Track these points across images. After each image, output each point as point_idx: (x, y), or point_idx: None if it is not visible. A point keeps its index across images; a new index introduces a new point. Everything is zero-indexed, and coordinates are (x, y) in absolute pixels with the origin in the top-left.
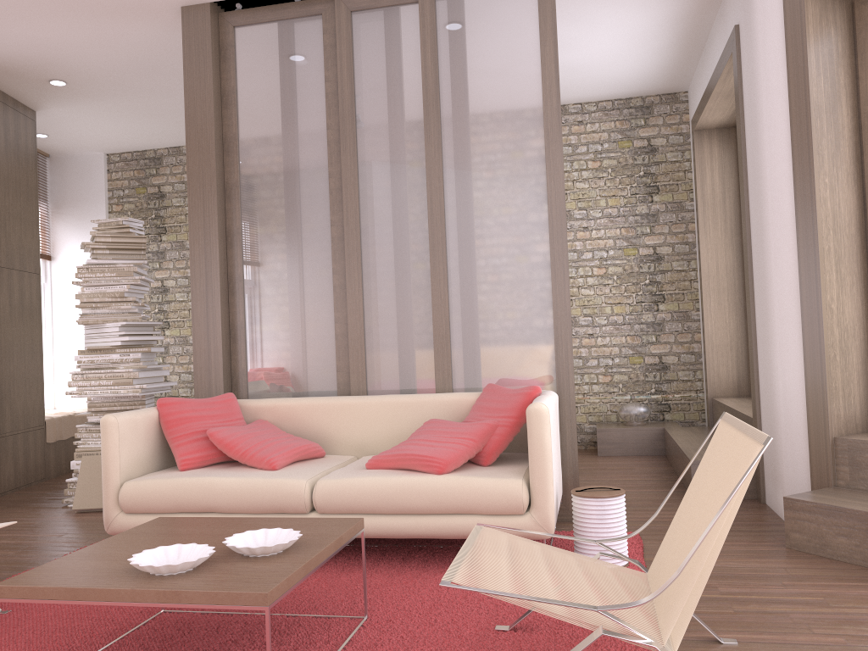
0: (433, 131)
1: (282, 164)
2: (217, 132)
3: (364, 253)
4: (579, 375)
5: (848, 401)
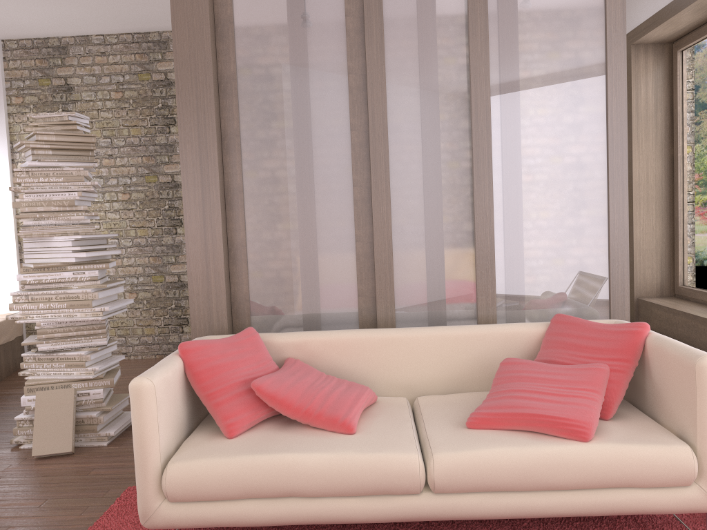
0: (479, 24)
1: (290, 55)
2: (210, 12)
3: (392, 163)
4: None
5: None
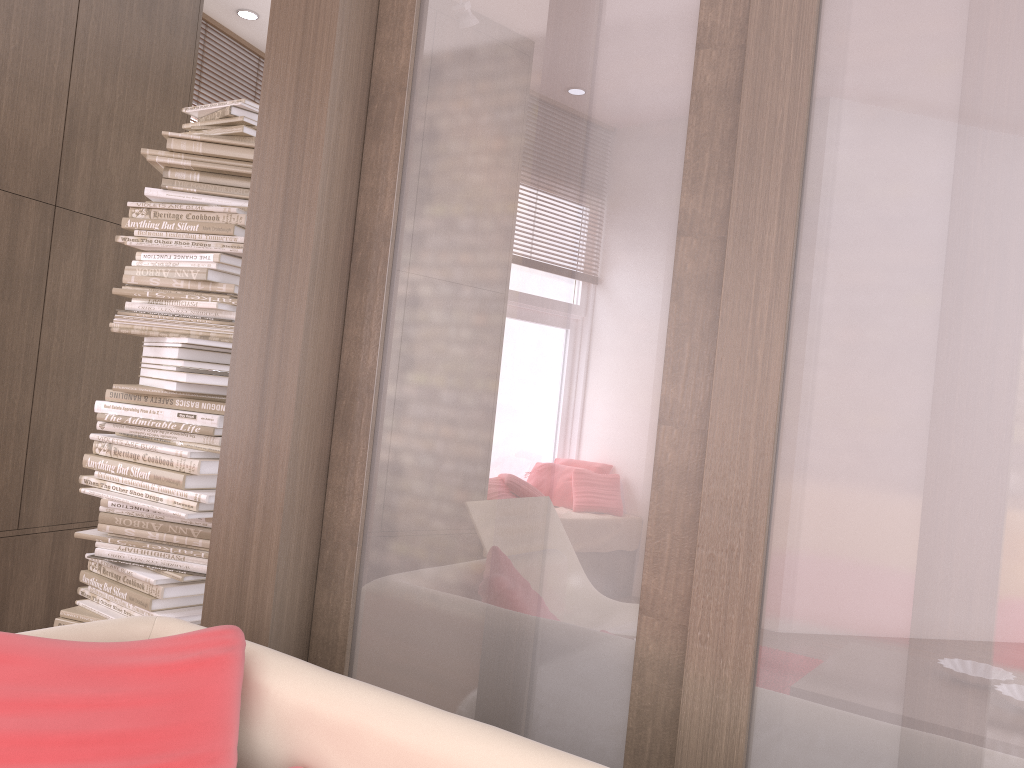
0: None
1: None
2: None
3: (817, 151)
4: None
5: None
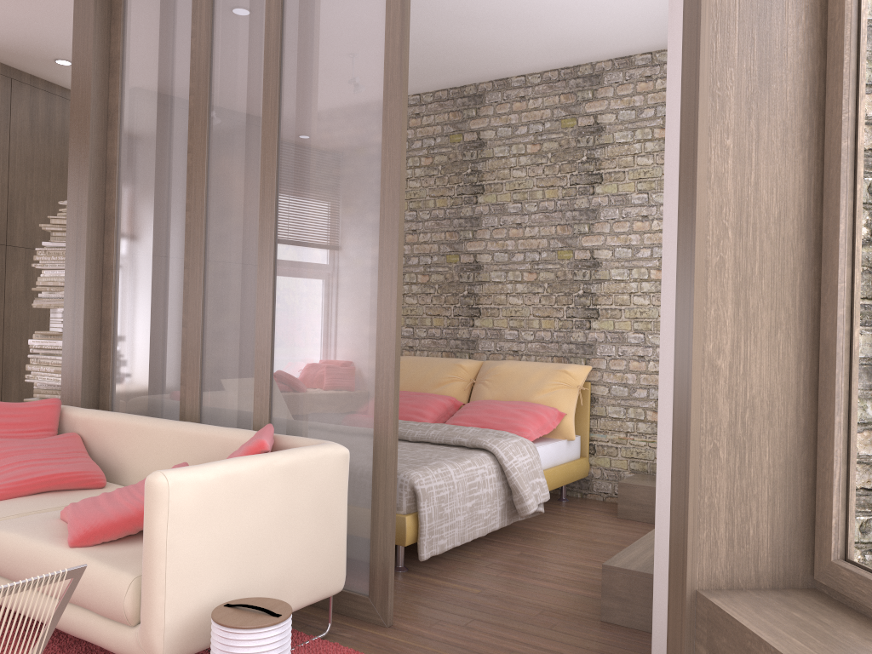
0: (271, 91)
1: (153, 137)
2: (97, 104)
3: (208, 245)
4: (622, 408)
5: (742, 531)
